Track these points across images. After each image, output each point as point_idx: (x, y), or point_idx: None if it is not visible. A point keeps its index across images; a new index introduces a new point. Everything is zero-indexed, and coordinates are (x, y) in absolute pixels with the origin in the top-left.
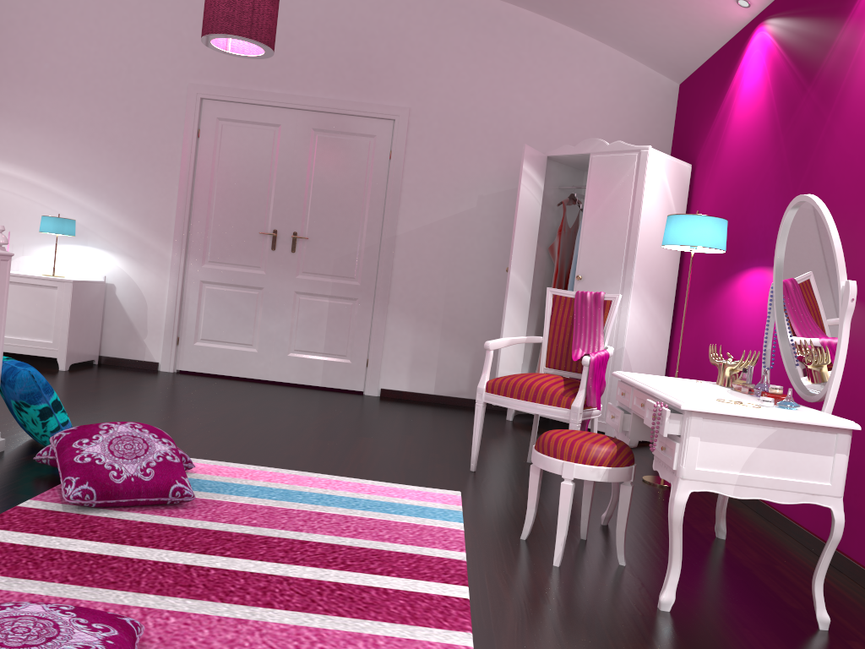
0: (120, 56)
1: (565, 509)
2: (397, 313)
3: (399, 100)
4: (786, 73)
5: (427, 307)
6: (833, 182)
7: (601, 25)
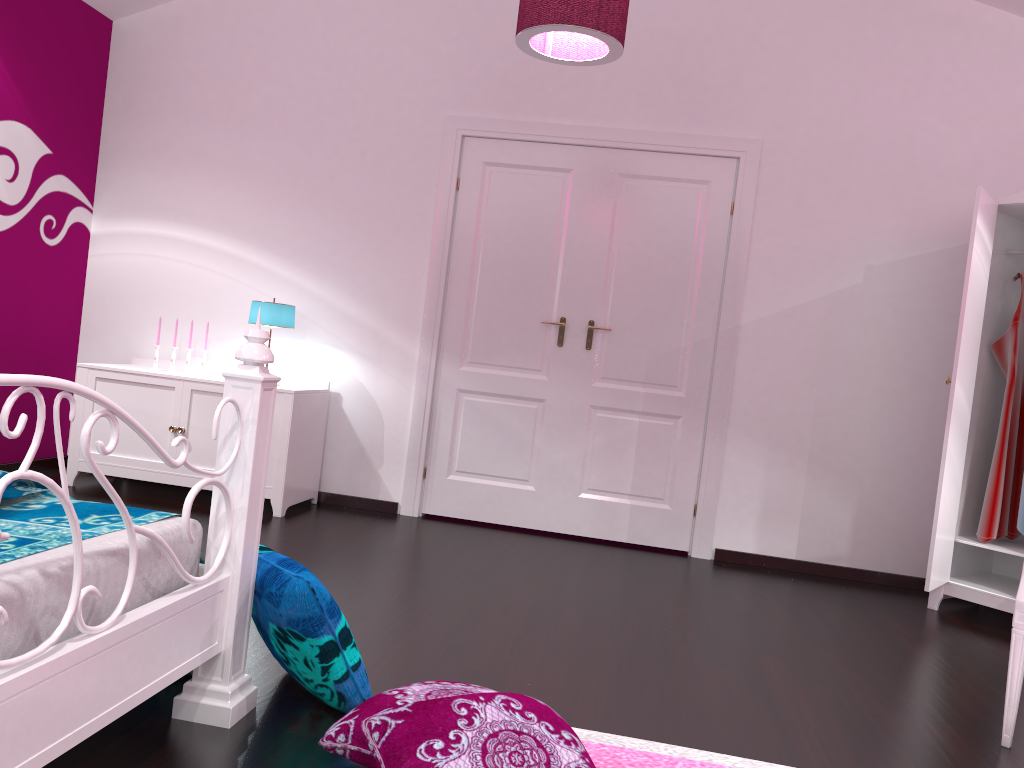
0: (354, 82)
1: None
2: (740, 439)
3: (746, 129)
4: None
5: (786, 430)
6: None
7: None
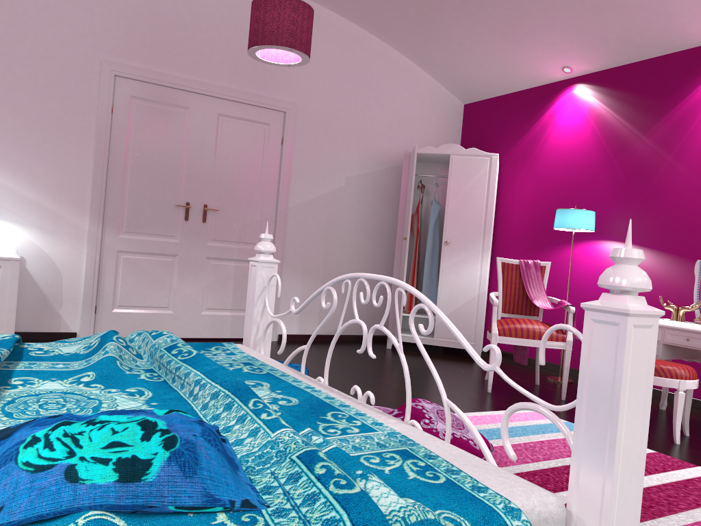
0: (24, 21)
1: (681, 408)
2: (289, 272)
3: (289, 96)
4: (613, 123)
5: (311, 265)
6: (680, 197)
7: (433, 59)
